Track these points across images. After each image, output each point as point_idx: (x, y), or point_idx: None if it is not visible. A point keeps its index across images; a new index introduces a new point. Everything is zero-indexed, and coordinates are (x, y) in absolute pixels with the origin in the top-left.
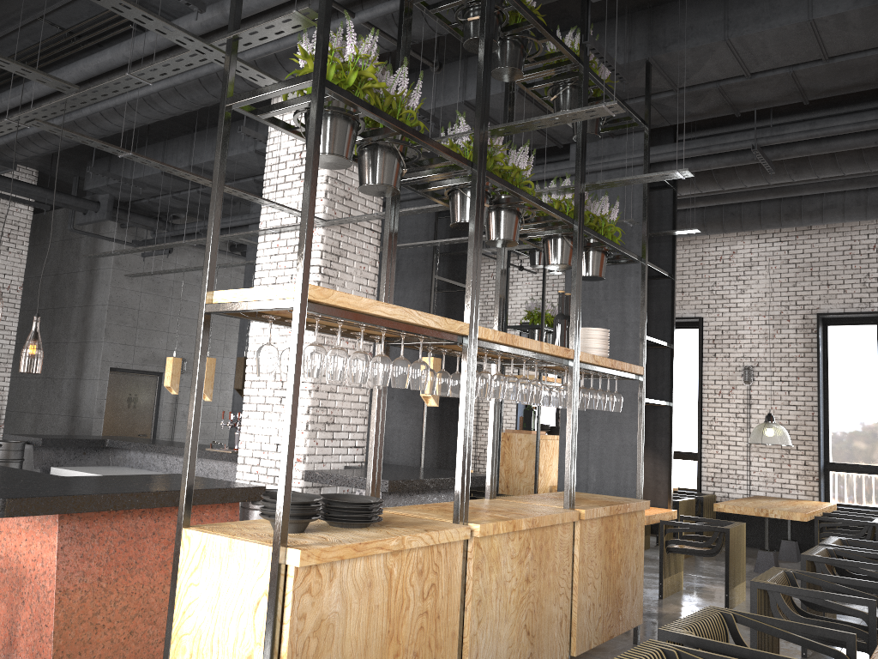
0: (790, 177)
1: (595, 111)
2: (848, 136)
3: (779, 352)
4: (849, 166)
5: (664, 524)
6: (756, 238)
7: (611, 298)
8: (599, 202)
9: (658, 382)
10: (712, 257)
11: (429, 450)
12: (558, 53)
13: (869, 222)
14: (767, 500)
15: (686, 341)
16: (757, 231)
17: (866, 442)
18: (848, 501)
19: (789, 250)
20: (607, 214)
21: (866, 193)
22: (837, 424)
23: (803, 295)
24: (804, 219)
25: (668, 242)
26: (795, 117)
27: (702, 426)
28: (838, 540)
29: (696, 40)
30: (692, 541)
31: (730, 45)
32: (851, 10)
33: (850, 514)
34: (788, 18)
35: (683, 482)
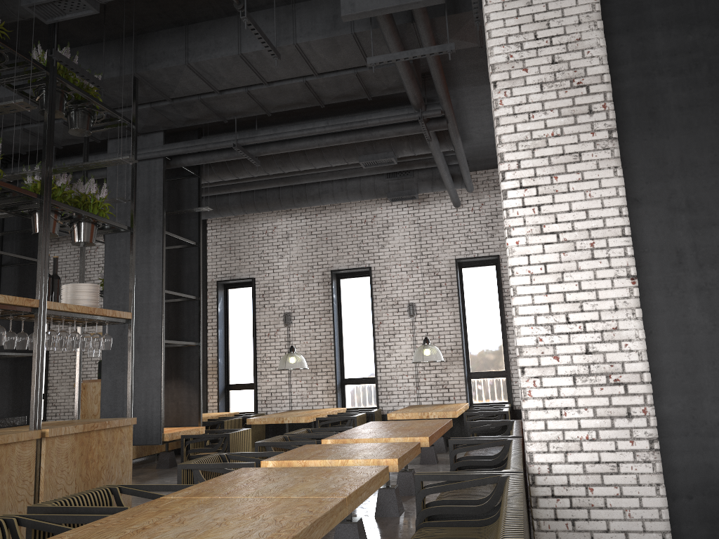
0: (281, 169)
1: (11, 107)
2: (302, 139)
3: (308, 300)
4: (316, 161)
5: (184, 438)
6: (290, 216)
7: (140, 262)
8: (88, 183)
9: (191, 327)
10: (260, 232)
11: (4, 405)
12: (25, 62)
13: (362, 204)
14: (295, 412)
15: (245, 297)
16: (290, 211)
17: (367, 361)
18: (357, 405)
19: (312, 225)
20: (95, 192)
21: (346, 182)
22: (349, 350)
23: (322, 257)
24: (309, 201)
25: (196, 218)
26: (284, 126)
27: (257, 362)
28: (304, 430)
29: (167, 62)
30: (205, 448)
31: (192, 67)
32: (265, 49)
33: (348, 413)
34: (226, 51)
35: (247, 407)
